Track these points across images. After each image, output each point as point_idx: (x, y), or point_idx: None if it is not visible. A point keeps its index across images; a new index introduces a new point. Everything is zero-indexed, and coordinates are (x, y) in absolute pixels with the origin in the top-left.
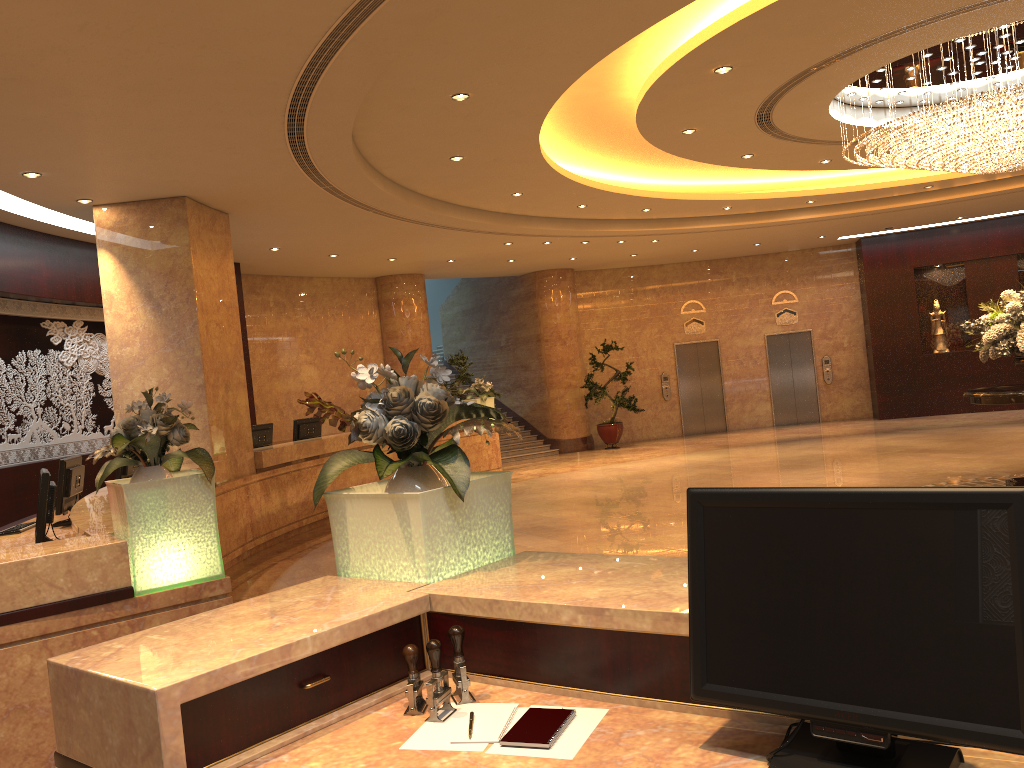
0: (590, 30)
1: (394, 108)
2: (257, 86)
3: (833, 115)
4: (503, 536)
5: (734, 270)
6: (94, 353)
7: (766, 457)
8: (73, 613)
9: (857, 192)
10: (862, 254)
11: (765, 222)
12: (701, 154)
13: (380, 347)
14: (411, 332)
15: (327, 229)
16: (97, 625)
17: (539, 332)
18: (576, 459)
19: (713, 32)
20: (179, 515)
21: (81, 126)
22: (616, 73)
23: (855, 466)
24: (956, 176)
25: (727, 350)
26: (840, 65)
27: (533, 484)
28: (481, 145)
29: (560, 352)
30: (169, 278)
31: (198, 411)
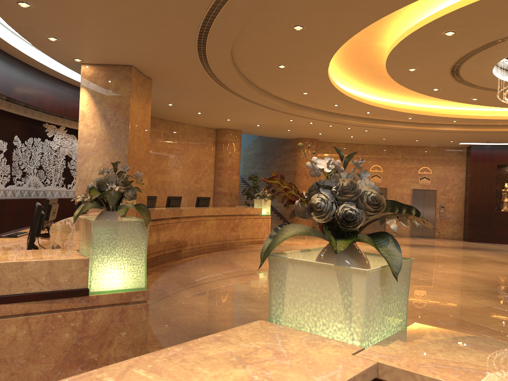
0: None
1: (259, 29)
2: (191, 0)
3: (493, 72)
4: (403, 309)
5: (400, 152)
6: (68, 145)
7: (412, 253)
8: (48, 301)
9: (481, 119)
10: (470, 153)
11: (427, 128)
12: (412, 84)
13: (213, 165)
14: (231, 160)
15: (201, 97)
16: (62, 311)
17: (295, 169)
18: (307, 238)
19: (455, 8)
20: (124, 245)
21: (86, 11)
22: (382, 29)
23: (466, 266)
24: None
25: (391, 193)
26: None
27: (287, 249)
28: (298, 60)
29: (305, 181)
30: (117, 109)
31: None
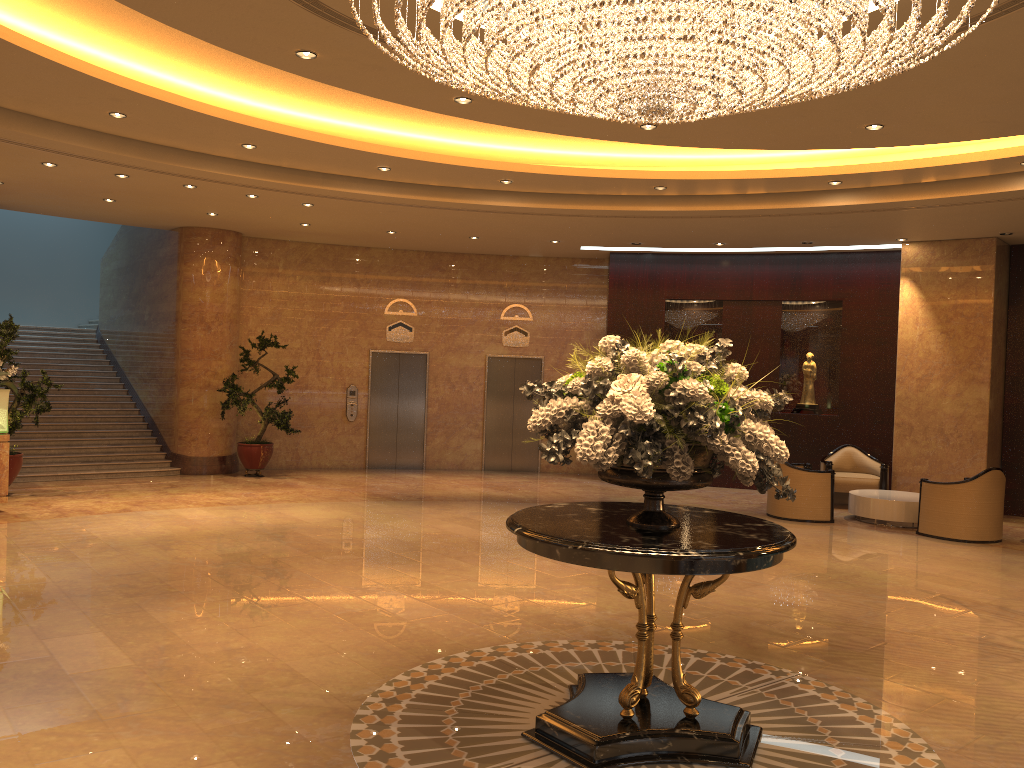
0: None
1: None
2: None
3: None
4: None
5: (460, 269)
6: None
7: (384, 528)
8: None
9: (564, 177)
10: (609, 273)
11: (450, 201)
12: (208, 29)
13: None
14: None
15: None
16: None
17: (178, 309)
18: (175, 489)
19: None
20: None
21: None
22: None
23: (457, 572)
24: (691, 177)
25: (438, 368)
26: None
27: (9, 533)
28: None
29: (201, 339)
30: None
31: None
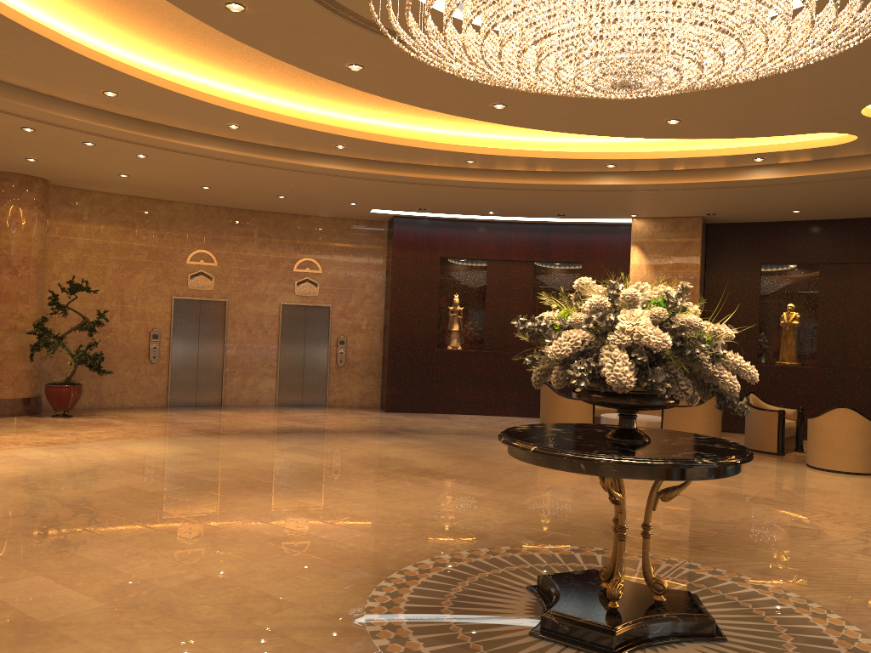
0: None
1: None
2: None
3: None
4: None
5: (257, 225)
6: None
7: (235, 460)
8: None
9: (394, 146)
10: (393, 233)
11: (284, 161)
12: None
13: None
14: None
15: None
16: None
17: None
18: None
19: None
20: None
21: None
22: None
23: (337, 495)
24: (501, 153)
25: (236, 314)
26: None
27: None
28: None
29: (7, 283)
30: None
31: None
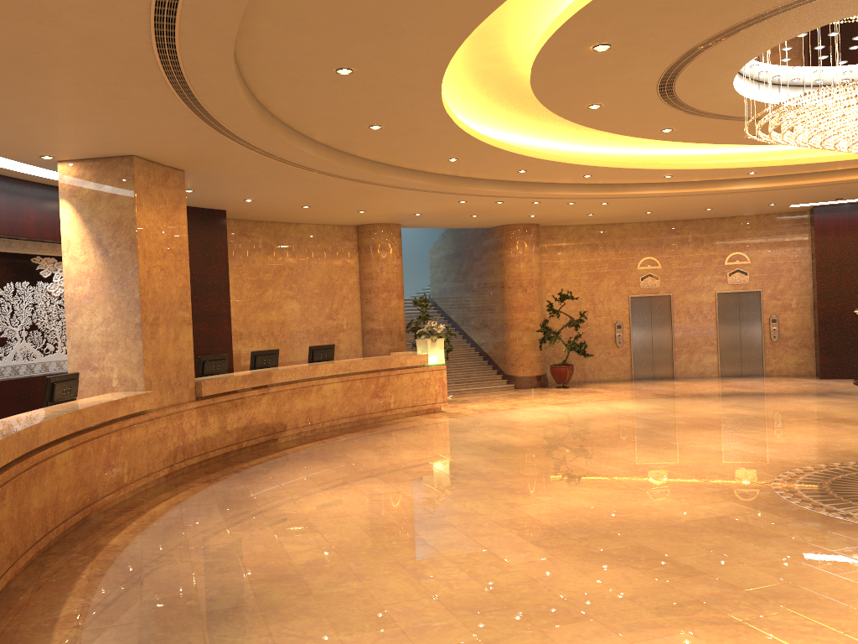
0: (440, 7)
1: (287, 81)
2: (123, 60)
3: (742, 93)
4: None
5: (690, 231)
6: None
7: (689, 412)
8: None
9: (797, 165)
10: (814, 222)
11: (708, 190)
12: (618, 127)
13: (358, 286)
14: (384, 275)
15: (284, 185)
16: None
17: (503, 279)
18: (523, 396)
19: (575, 9)
20: None
21: None
22: (512, 49)
23: (764, 432)
24: None
25: (679, 304)
26: (728, 44)
27: (467, 421)
28: (392, 116)
29: (521, 298)
30: (116, 227)
31: (135, 346)
